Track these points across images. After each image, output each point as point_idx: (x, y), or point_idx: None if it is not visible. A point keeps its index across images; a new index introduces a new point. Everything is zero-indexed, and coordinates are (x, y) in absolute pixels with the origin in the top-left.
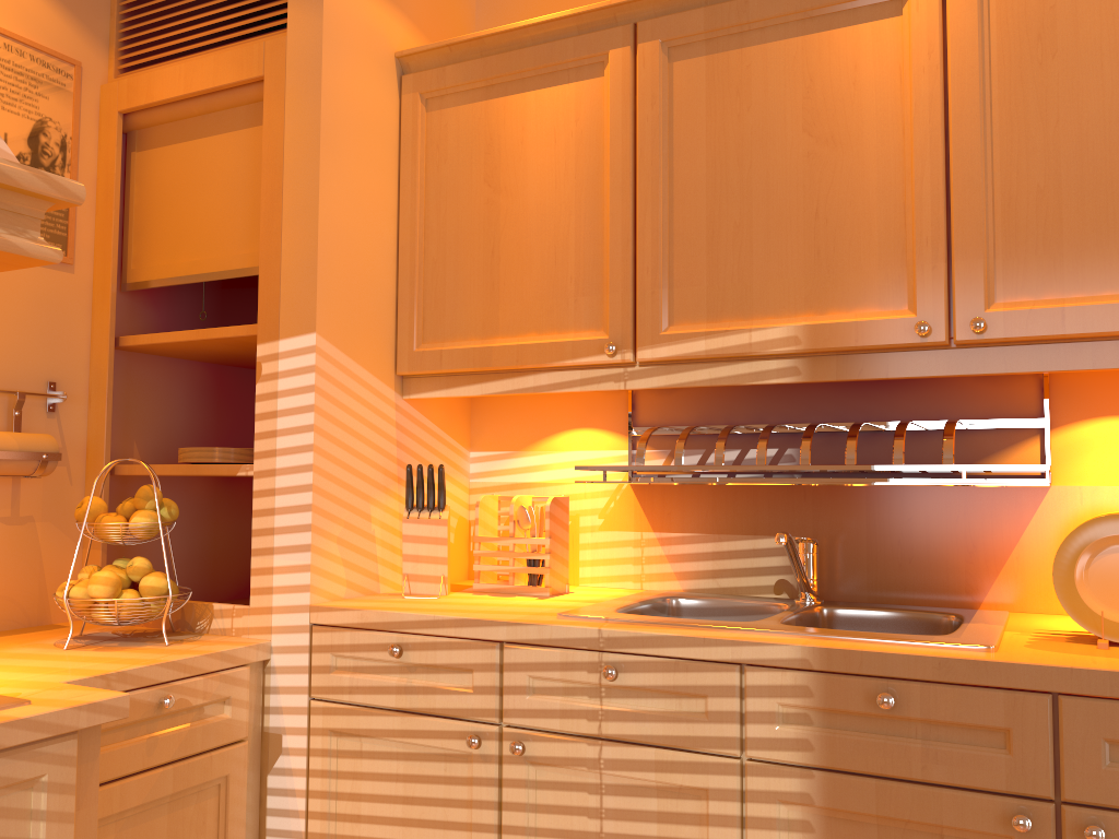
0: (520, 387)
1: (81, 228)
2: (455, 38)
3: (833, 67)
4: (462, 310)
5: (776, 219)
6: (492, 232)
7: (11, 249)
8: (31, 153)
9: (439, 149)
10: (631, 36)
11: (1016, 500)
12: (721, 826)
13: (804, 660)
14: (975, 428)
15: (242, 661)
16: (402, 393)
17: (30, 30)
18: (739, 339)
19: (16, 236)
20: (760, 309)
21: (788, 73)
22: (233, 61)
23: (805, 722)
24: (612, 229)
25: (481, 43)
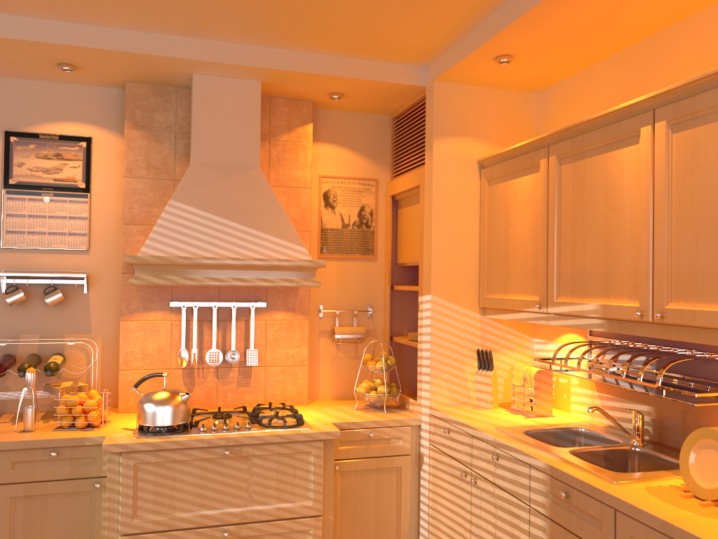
0: (517, 317)
1: (379, 244)
2: (493, 154)
3: (614, 170)
4: (498, 280)
5: (593, 248)
6: (506, 244)
7: (304, 286)
8: (358, 219)
9: (492, 204)
10: (547, 153)
11: None
12: (523, 533)
13: (545, 469)
14: None
15: (406, 424)
16: (484, 314)
17: (357, 172)
18: (579, 307)
19: (306, 281)
20: (587, 293)
21: (598, 173)
22: (413, 178)
23: (547, 497)
24: (540, 248)
25: (502, 155)
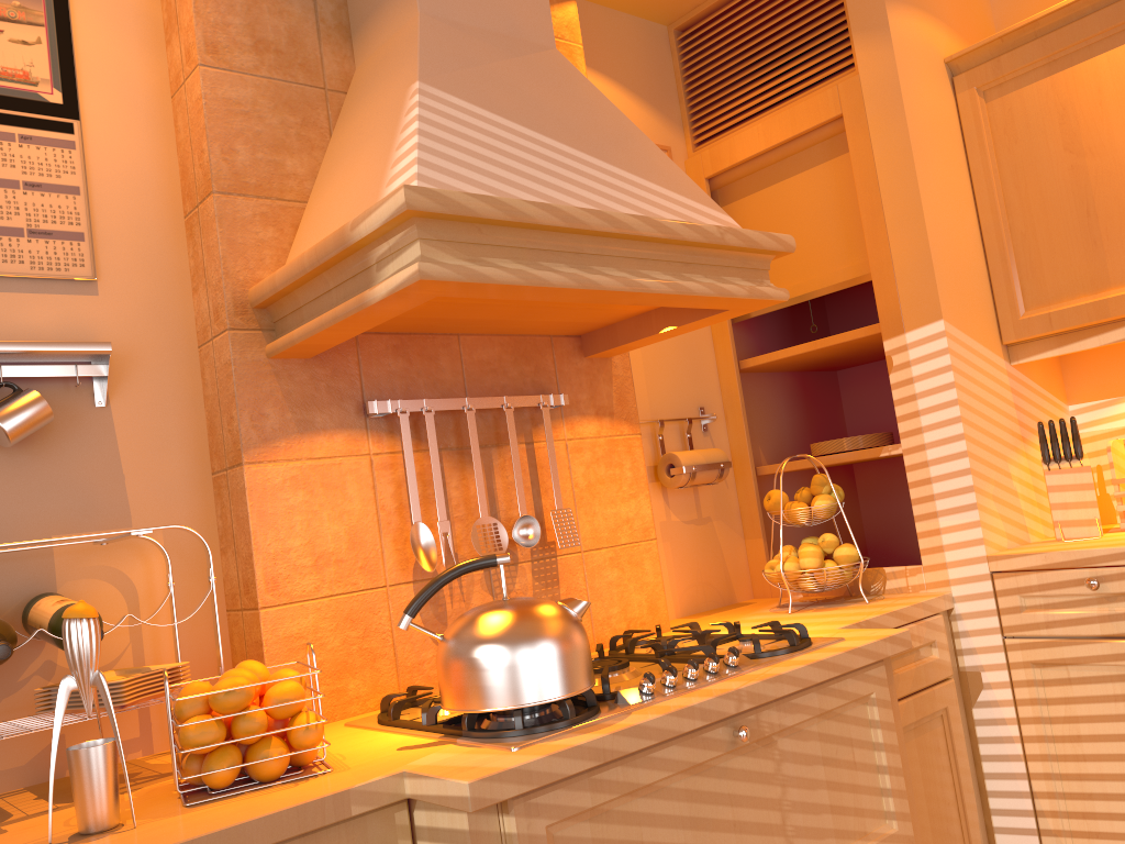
0: None
1: None
2: (1006, 29)
3: None
4: (1064, 272)
5: None
6: (1082, 194)
7: (763, 296)
8: None
9: (1007, 132)
10: None
11: None
12: None
13: None
14: None
15: (936, 610)
16: (1009, 360)
17: None
18: None
19: (761, 286)
20: None
21: None
22: (808, 109)
23: None
24: None
25: (1034, 25)
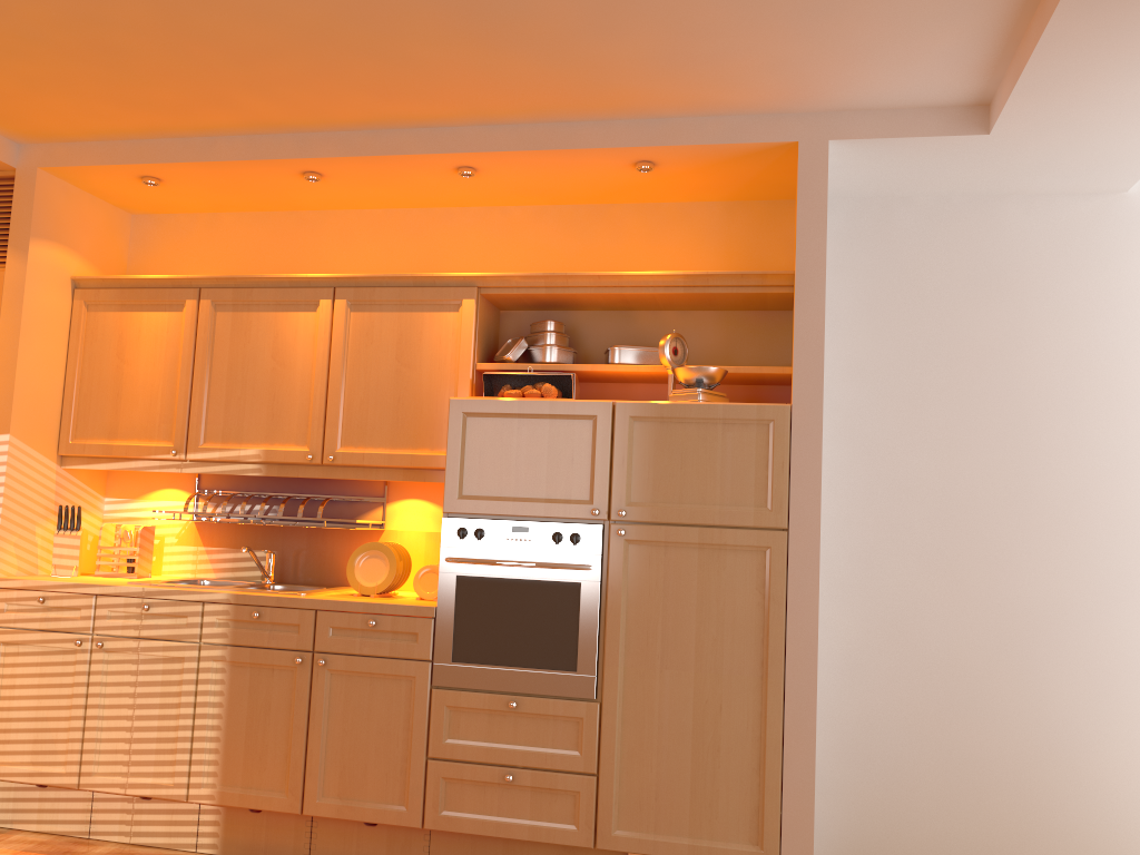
0: (128, 467)
1: None
2: (106, 276)
3: (287, 329)
4: (99, 423)
5: (256, 397)
6: (118, 383)
7: None
8: None
9: (93, 333)
10: (197, 295)
11: (371, 536)
12: (189, 673)
13: (228, 599)
14: (356, 500)
15: None
16: (61, 465)
17: None
18: (234, 453)
19: None
20: (246, 439)
21: (268, 328)
22: None
23: (227, 626)
24: (180, 391)
25: (121, 281)
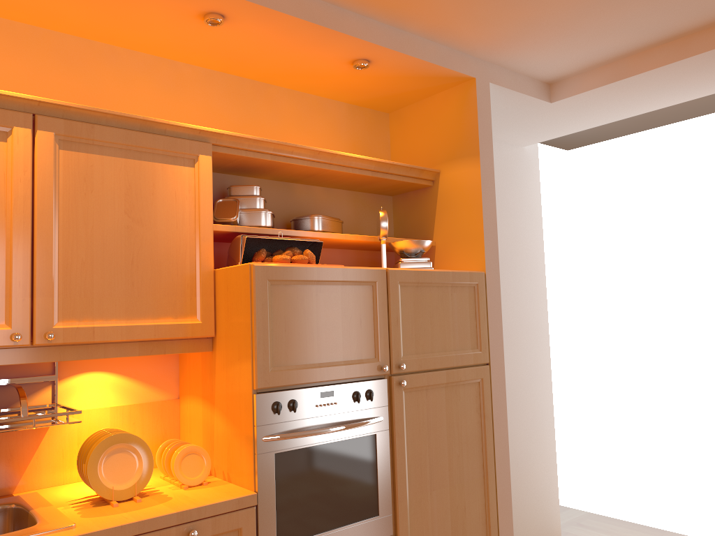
0: None
1: None
2: None
3: None
4: None
5: None
6: None
7: None
8: None
9: None
10: None
11: None
12: None
13: None
14: (15, 383)
15: None
16: None
17: None
18: None
19: None
20: None
21: None
22: None
23: None
24: None
25: None
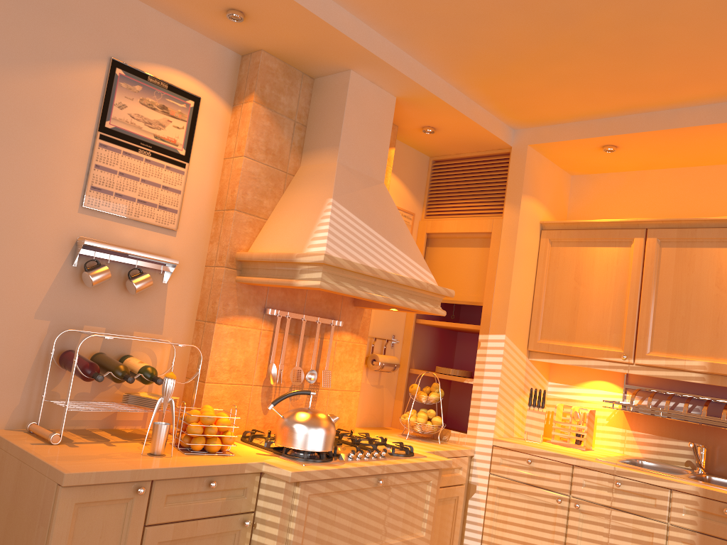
0: (581, 364)
1: None
2: (567, 221)
3: None
4: (559, 329)
5: (700, 317)
6: (575, 300)
7: (435, 313)
8: None
9: (555, 262)
10: (644, 234)
11: None
12: None
13: (696, 491)
14: None
15: (466, 454)
16: (528, 357)
17: (402, 204)
18: (680, 362)
19: (436, 308)
20: (690, 352)
21: (711, 261)
22: (478, 224)
23: (694, 514)
24: (628, 309)
25: (578, 224)
